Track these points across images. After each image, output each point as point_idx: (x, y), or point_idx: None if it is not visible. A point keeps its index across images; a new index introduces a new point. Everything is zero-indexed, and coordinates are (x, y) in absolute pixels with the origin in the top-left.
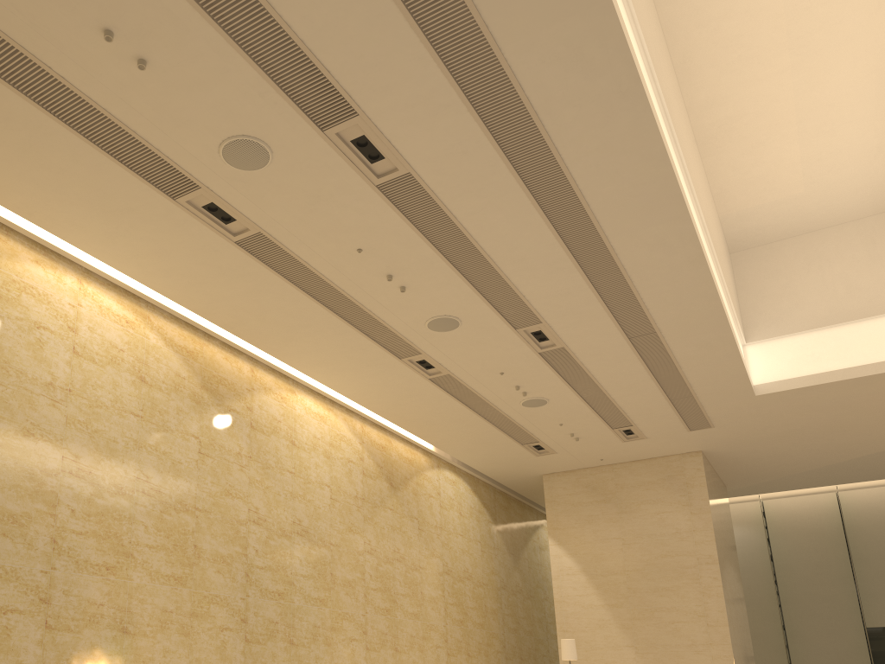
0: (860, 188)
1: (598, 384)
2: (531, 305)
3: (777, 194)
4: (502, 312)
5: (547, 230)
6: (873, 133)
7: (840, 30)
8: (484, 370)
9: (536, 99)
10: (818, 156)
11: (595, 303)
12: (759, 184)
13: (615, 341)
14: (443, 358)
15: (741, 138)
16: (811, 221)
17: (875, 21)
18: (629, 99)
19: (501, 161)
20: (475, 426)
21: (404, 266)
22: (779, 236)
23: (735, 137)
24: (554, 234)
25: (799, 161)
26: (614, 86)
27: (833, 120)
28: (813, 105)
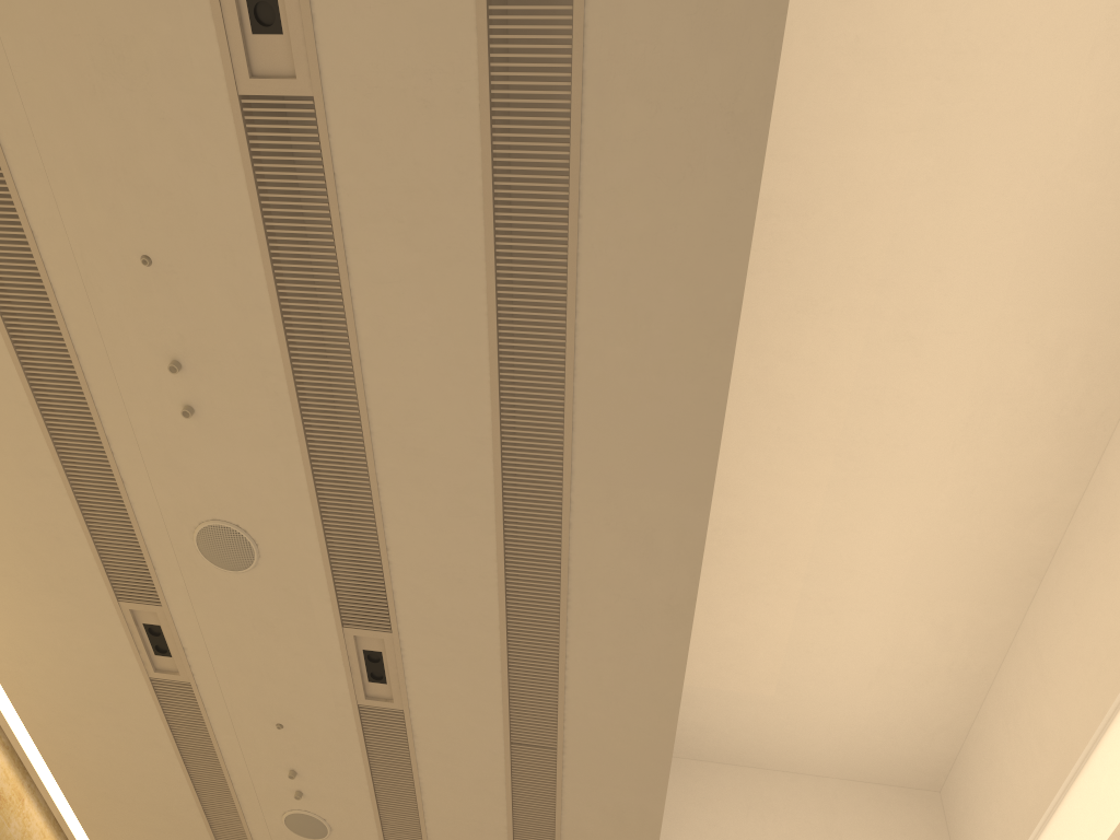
0: (837, 725)
1: (423, 829)
2: (390, 578)
3: (742, 682)
4: (337, 572)
5: (486, 400)
6: (880, 644)
7: (900, 459)
8: (253, 704)
9: (595, 41)
10: (808, 646)
11: (493, 628)
12: (727, 654)
13: (489, 738)
14: (195, 637)
15: (734, 565)
16: (764, 750)
17: (940, 468)
18: (737, 144)
19: (480, 169)
20: (188, 839)
21: (211, 353)
22: (720, 755)
23: (727, 560)
24: (493, 417)
25: (785, 641)
26: (727, 93)
27: (845, 597)
28: (832, 559)
